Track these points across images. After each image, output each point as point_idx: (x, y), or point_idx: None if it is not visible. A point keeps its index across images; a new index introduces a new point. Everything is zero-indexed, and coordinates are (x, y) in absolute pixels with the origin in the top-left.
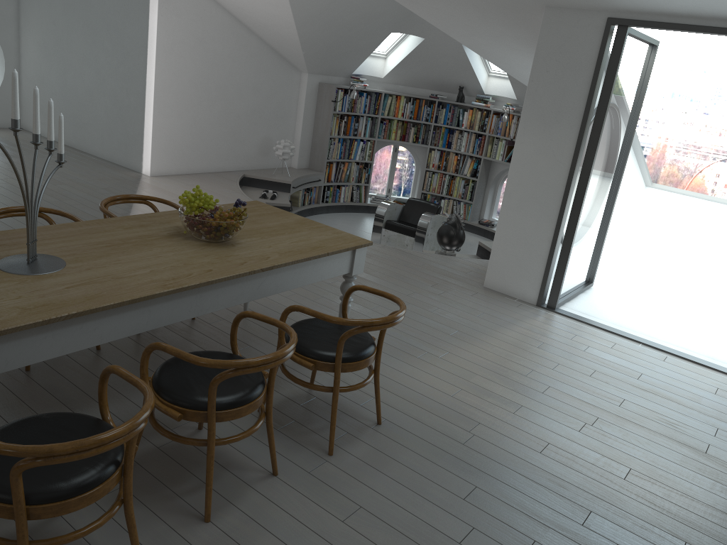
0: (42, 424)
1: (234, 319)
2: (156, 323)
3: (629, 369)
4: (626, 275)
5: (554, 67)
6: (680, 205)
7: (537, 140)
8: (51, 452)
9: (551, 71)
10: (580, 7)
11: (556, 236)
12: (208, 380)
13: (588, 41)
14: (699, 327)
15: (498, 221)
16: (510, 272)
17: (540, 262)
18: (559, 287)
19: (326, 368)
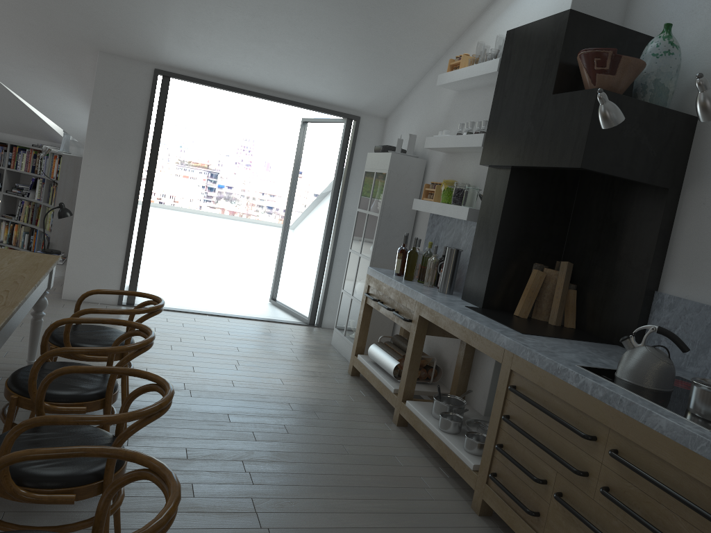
0: (21, 437)
1: (49, 330)
2: (0, 344)
3: (219, 330)
4: (146, 274)
5: (113, 103)
6: (153, 215)
7: (104, 163)
8: (161, 407)
9: (110, 105)
10: (131, 57)
11: (130, 243)
12: (76, 379)
13: (140, 85)
14: (223, 299)
15: (72, 237)
16: (89, 280)
17: (118, 267)
18: (136, 285)
19: (116, 357)
